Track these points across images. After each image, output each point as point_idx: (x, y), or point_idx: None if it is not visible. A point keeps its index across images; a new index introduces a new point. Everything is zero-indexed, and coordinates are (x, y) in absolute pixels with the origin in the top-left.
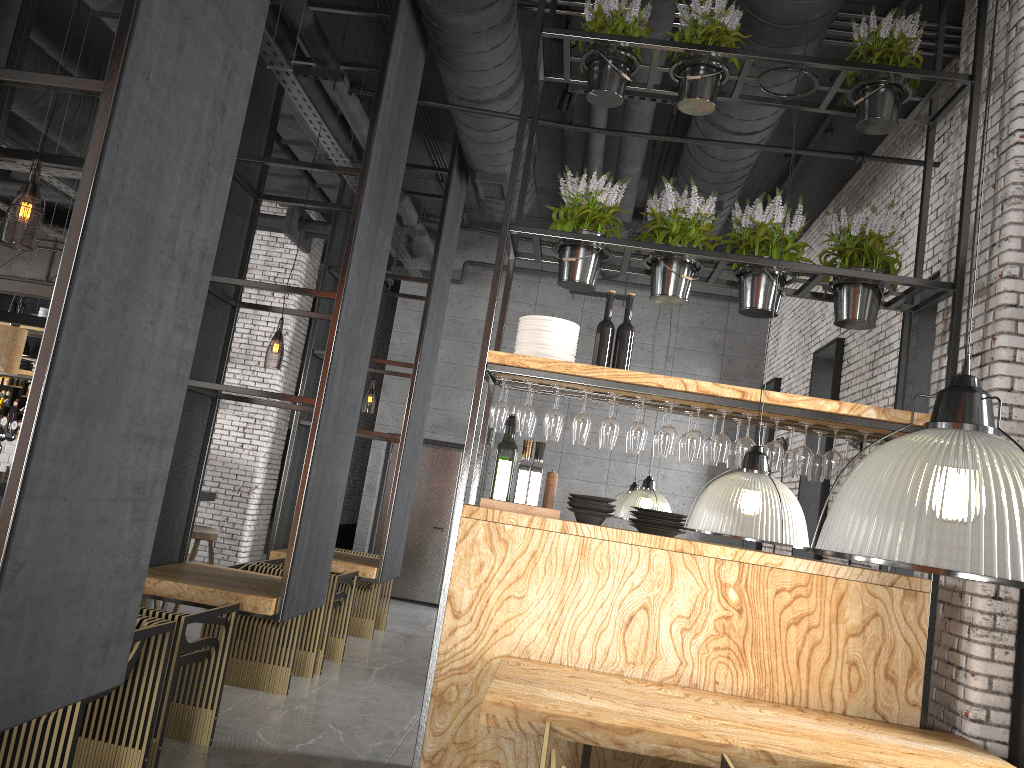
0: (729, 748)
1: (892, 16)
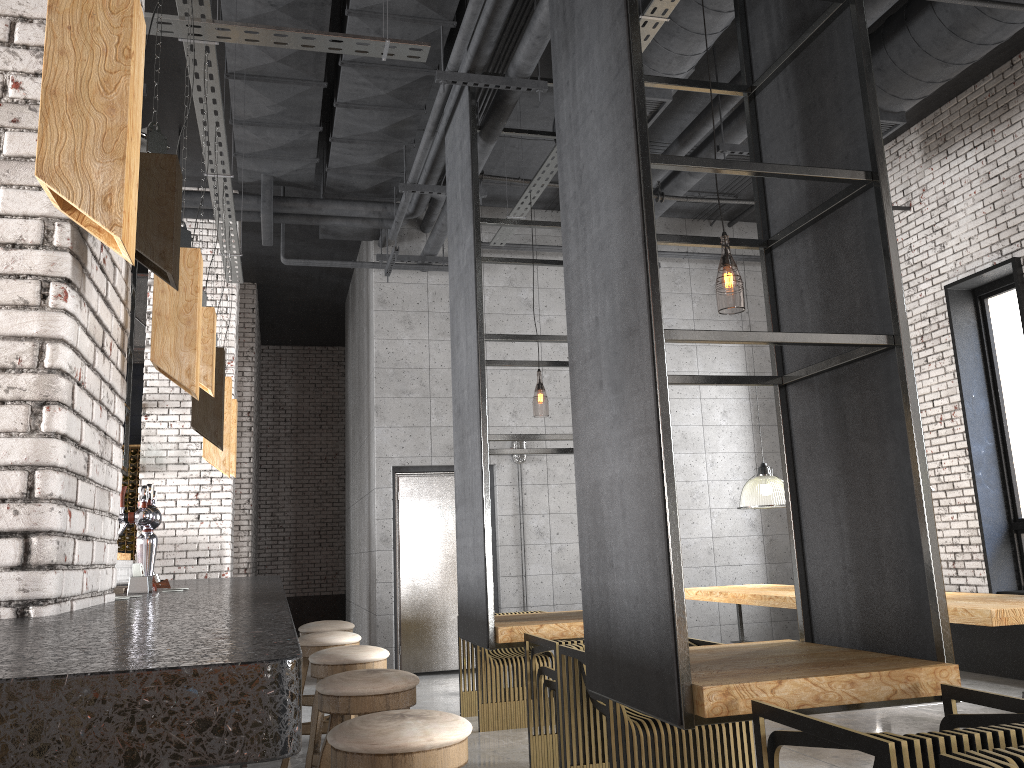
0: None
1: None
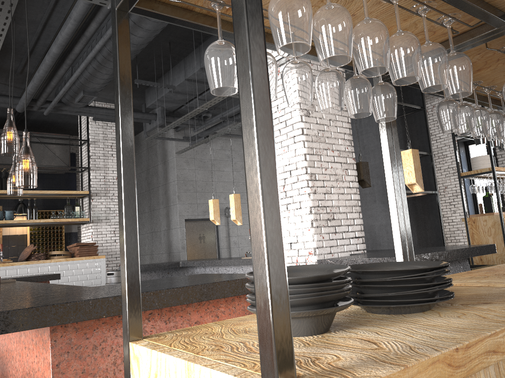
0: None
1: None
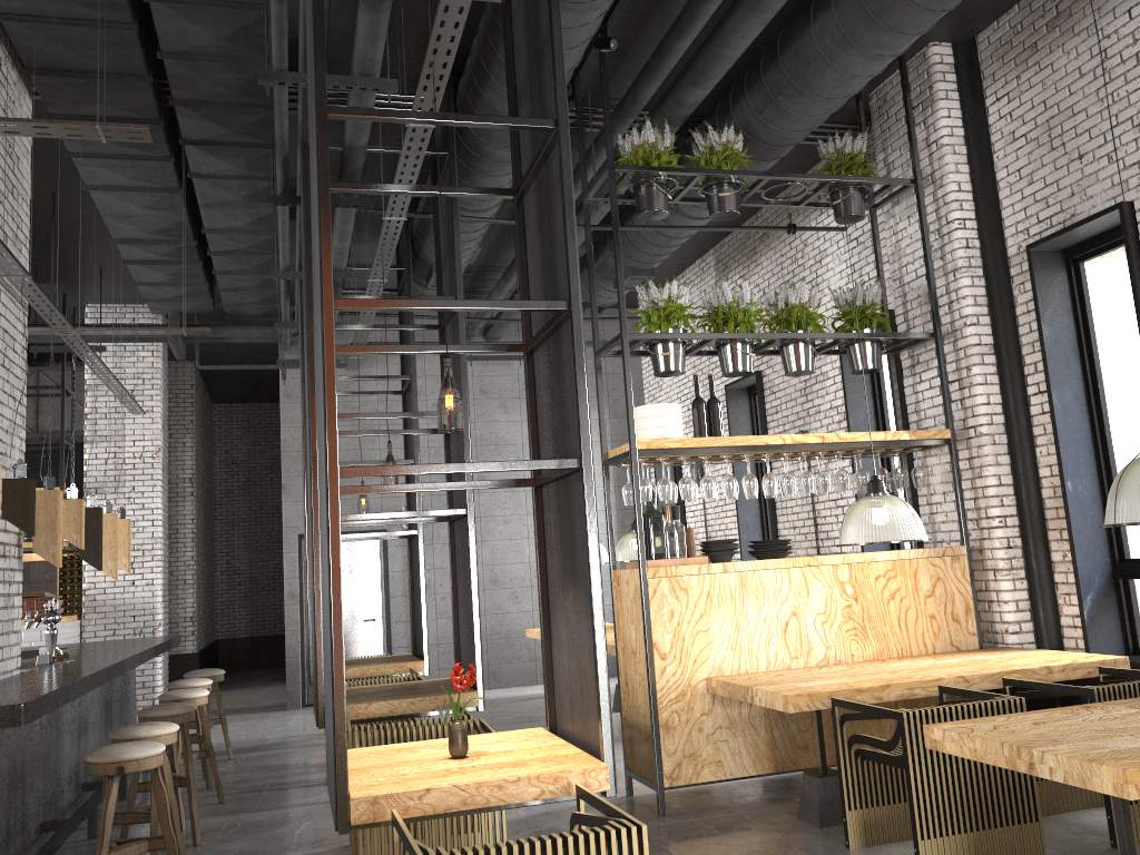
0: (941, 680)
1: (852, 137)
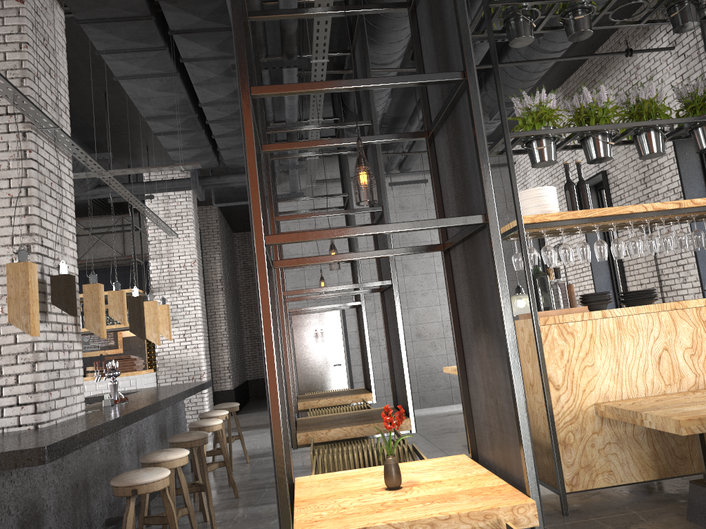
0: None
1: None
